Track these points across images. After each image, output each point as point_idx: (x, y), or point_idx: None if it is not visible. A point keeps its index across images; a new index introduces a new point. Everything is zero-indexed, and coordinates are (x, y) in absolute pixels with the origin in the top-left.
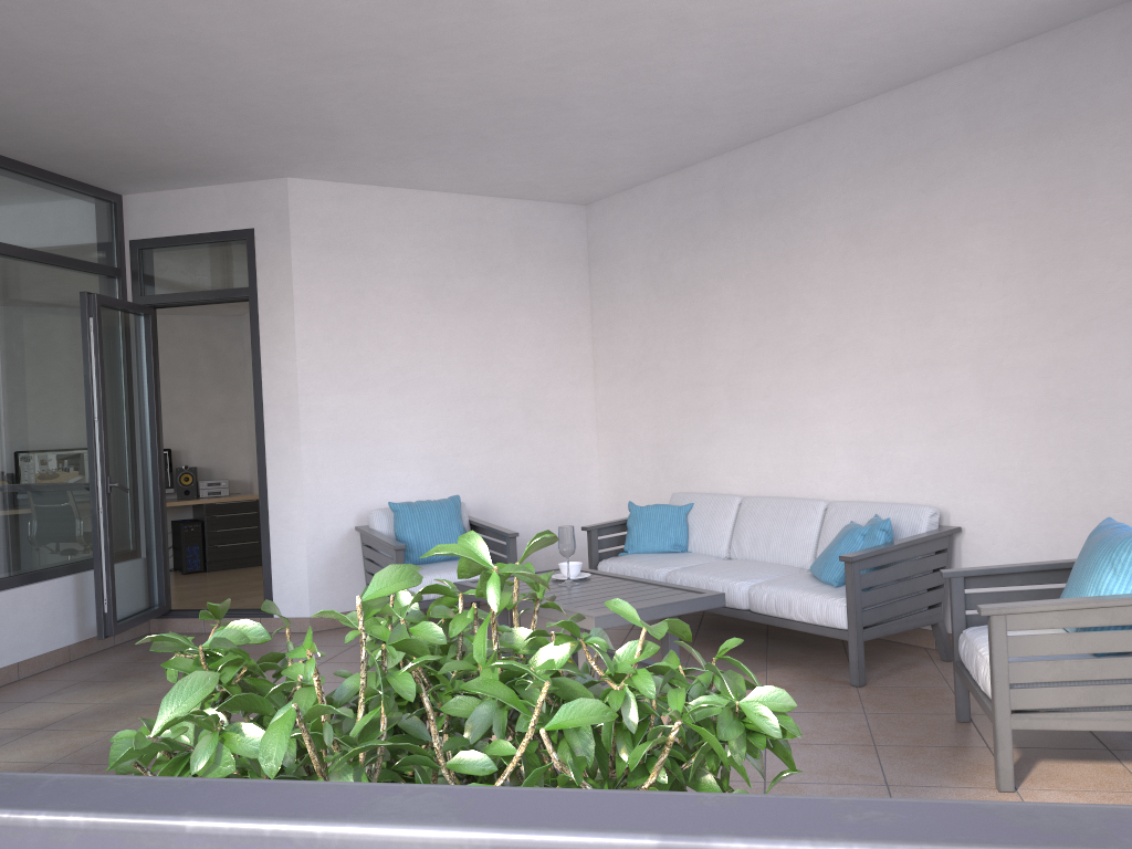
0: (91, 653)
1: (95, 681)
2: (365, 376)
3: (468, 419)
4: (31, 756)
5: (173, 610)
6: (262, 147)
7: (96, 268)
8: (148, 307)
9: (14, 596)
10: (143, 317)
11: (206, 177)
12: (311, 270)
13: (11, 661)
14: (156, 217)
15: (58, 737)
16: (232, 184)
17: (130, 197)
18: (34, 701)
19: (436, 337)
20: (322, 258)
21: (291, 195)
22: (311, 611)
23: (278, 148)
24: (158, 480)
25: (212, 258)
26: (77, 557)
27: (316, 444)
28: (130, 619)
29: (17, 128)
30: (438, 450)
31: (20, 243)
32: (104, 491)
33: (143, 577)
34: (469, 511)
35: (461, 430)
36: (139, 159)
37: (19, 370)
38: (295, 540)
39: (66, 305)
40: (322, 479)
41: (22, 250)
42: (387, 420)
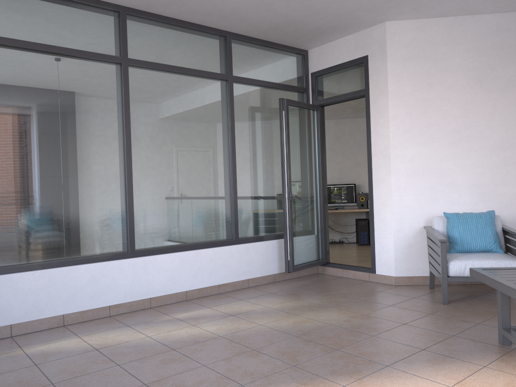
0: (285, 279)
1: (275, 294)
2: (432, 135)
3: (505, 161)
4: (216, 330)
5: (329, 263)
6: (362, 1)
7: (293, 88)
8: (317, 106)
9: (247, 247)
10: (315, 111)
11: (341, 30)
12: (399, 74)
13: (244, 278)
14: (322, 58)
15: (235, 322)
16: (357, 32)
17: (311, 50)
18: (244, 299)
19: (482, 109)
20: (406, 66)
21: (387, 31)
22: (395, 273)
23: (371, 0)
24: (321, 195)
25: (347, 75)
26: (281, 231)
27: (400, 176)
28: (302, 265)
29: (241, 16)
30: (482, 181)
31: (254, 77)
32: (288, 199)
33: (312, 244)
34: (504, 221)
35: (500, 168)
36: (304, 25)
37: (252, 139)
38: (387, 231)
39: (277, 107)
40: (403, 197)
41: (254, 80)
42: (446, 162)
